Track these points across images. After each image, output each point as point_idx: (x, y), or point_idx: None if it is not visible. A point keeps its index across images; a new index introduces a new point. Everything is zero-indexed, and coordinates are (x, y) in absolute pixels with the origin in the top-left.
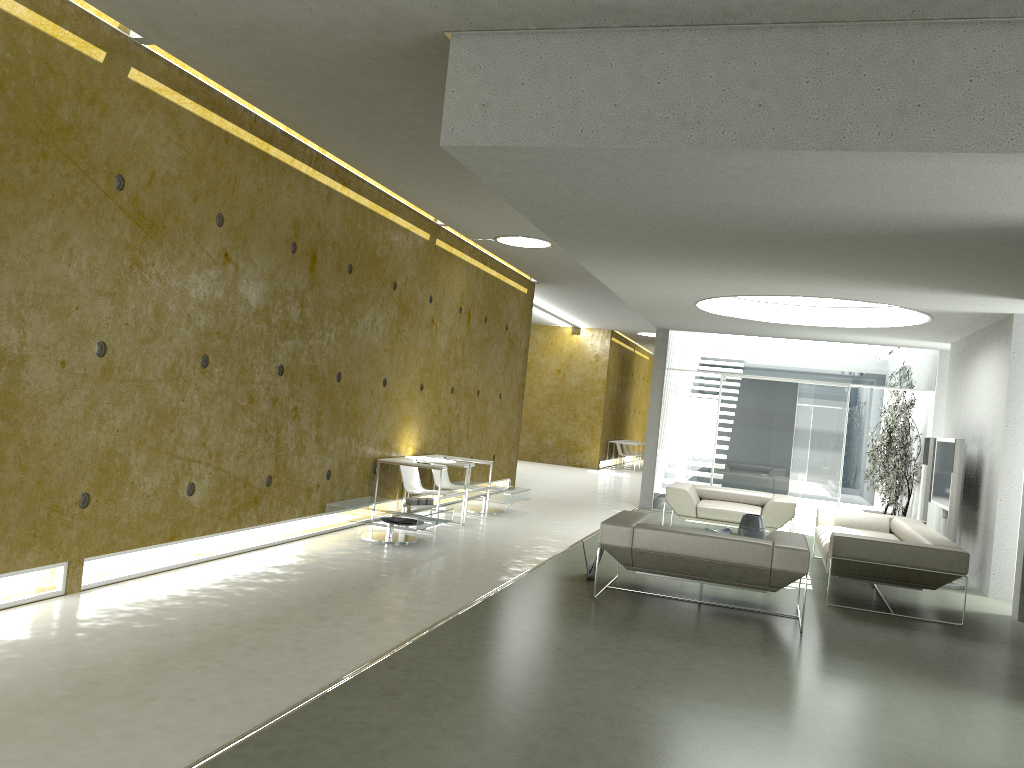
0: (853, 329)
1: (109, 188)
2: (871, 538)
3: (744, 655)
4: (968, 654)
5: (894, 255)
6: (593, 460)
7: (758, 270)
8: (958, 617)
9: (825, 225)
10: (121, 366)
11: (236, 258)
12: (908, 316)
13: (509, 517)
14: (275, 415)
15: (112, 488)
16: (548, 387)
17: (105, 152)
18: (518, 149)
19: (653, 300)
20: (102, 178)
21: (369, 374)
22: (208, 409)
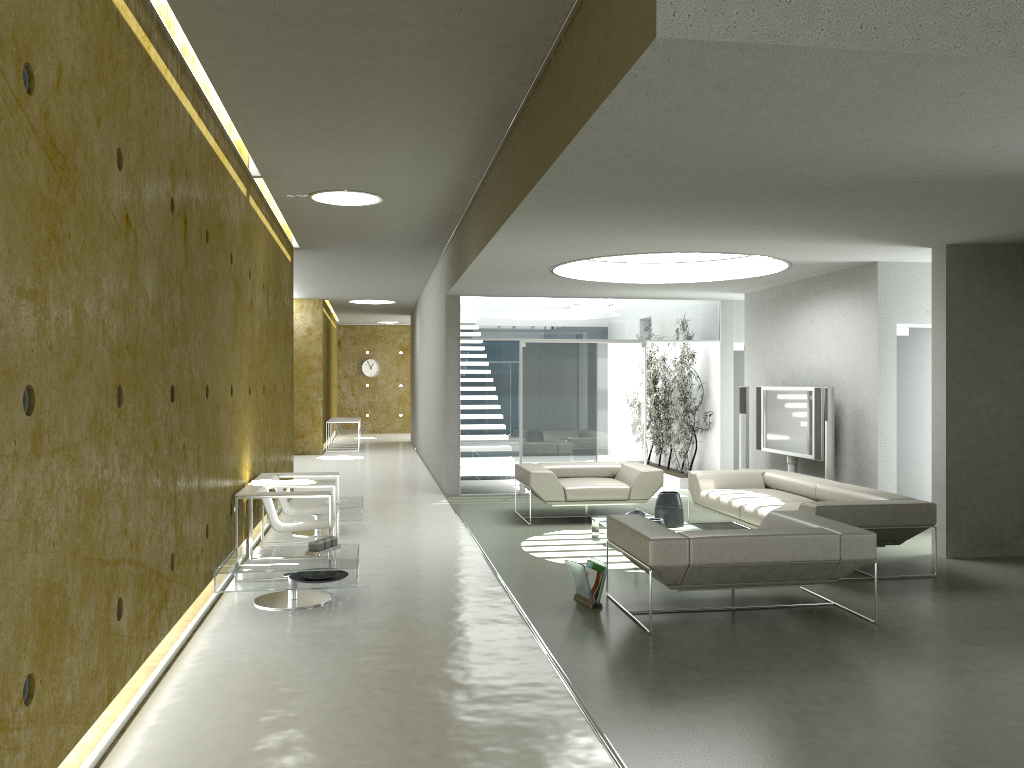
0: (675, 284)
1: (19, 88)
2: (847, 503)
3: (907, 672)
4: (1010, 609)
5: (906, 203)
6: (317, 445)
7: (716, 224)
8: (912, 566)
9: (916, 168)
10: (50, 426)
11: (134, 223)
12: (744, 269)
13: (359, 536)
14: (172, 462)
15: (54, 650)
16: None
17: (10, 16)
18: (764, 50)
19: (509, 263)
20: (10, 67)
21: (223, 382)
22: (126, 473)
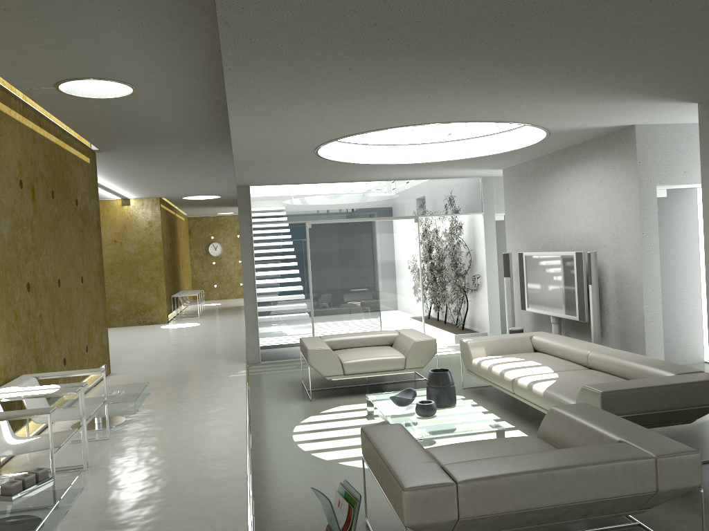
0: (440, 163)
1: None
2: (634, 385)
3: None
4: None
5: (708, 25)
6: (162, 316)
7: (472, 77)
8: (701, 442)
9: None
10: None
11: None
12: (502, 143)
13: (136, 427)
14: None
15: None
16: (107, 257)
17: None
18: None
19: (270, 147)
20: None
21: None
22: None
